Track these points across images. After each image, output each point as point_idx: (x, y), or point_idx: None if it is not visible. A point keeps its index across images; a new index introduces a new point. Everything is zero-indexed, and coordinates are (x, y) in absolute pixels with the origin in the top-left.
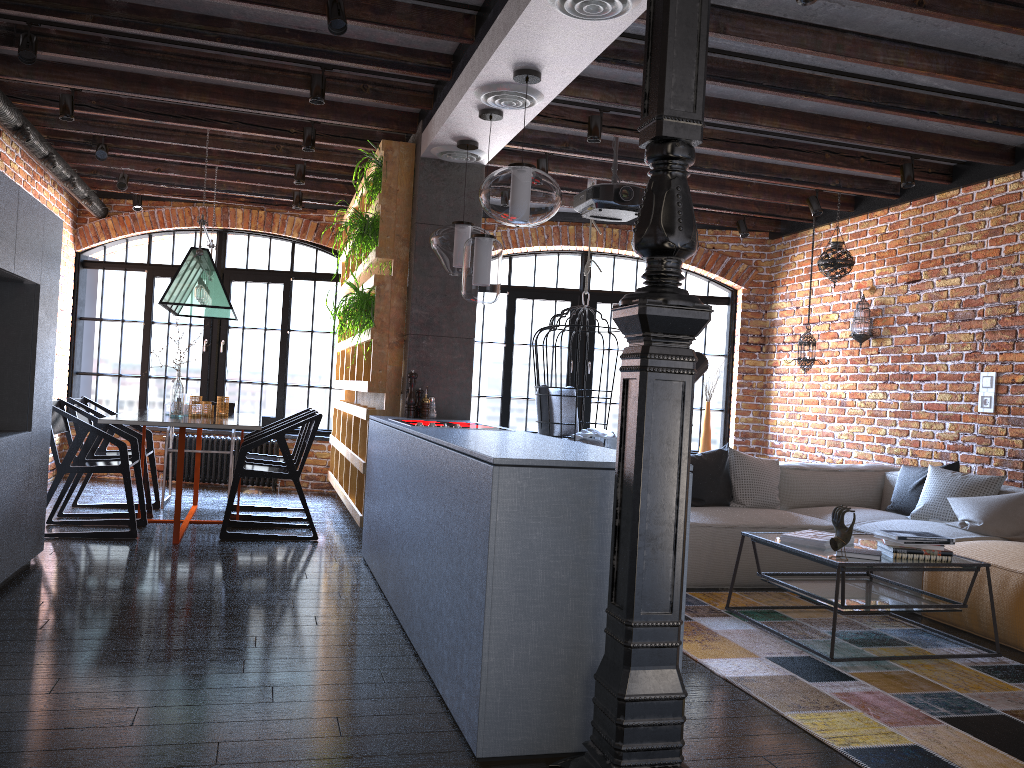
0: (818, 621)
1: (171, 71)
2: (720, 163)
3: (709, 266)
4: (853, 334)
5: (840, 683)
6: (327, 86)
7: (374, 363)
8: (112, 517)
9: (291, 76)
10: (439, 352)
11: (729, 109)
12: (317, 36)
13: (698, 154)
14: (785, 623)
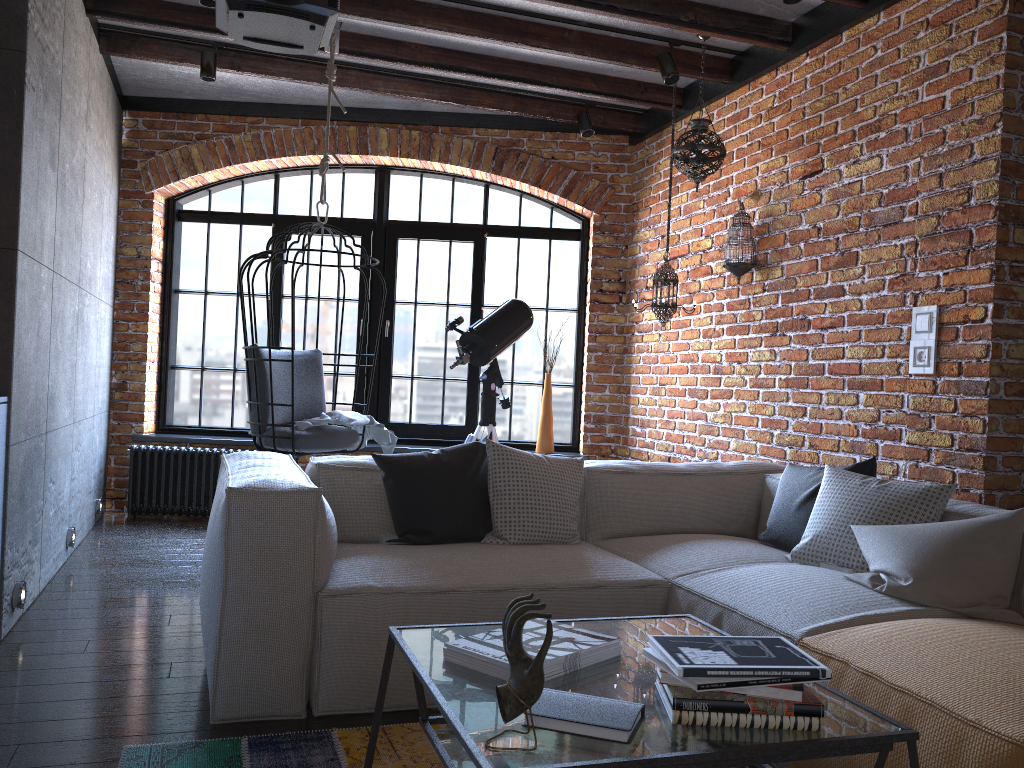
0: None
1: None
2: None
3: (547, 183)
4: (727, 263)
5: None
6: None
7: None
8: None
9: None
10: None
11: None
12: None
13: None
14: None
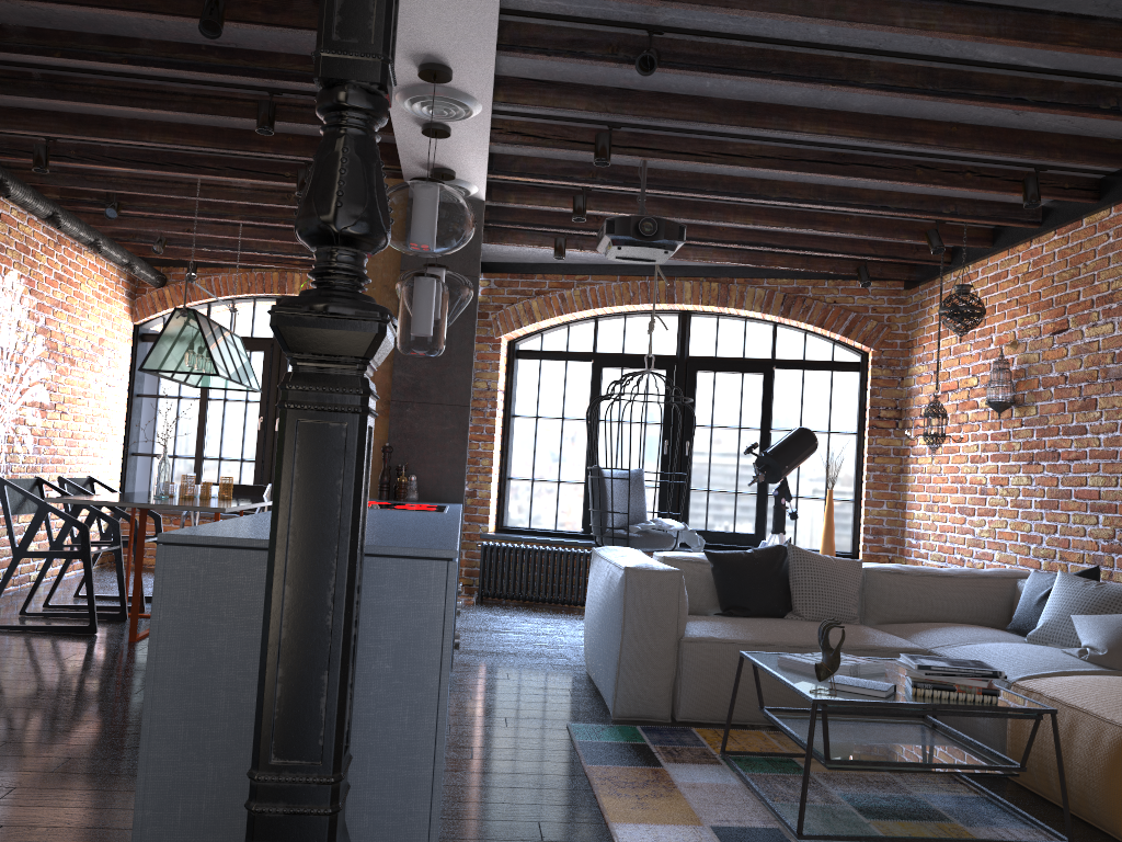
0: (842, 777)
1: (107, 106)
2: (792, 190)
3: (829, 324)
4: (988, 402)
5: None
6: (281, 114)
7: None
8: (101, 610)
9: (240, 105)
10: (426, 422)
11: (758, 113)
12: (238, 52)
13: (763, 180)
14: (790, 778)
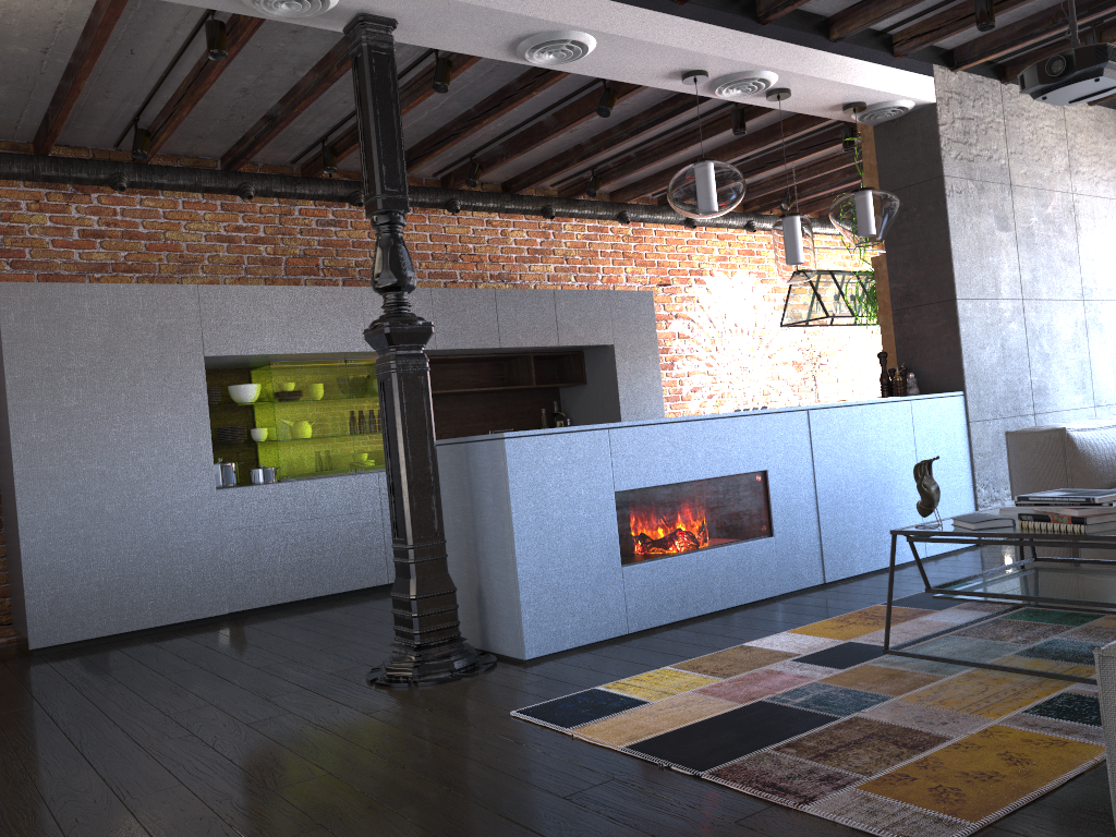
0: (1108, 631)
1: (665, 158)
2: None
3: None
4: None
5: (813, 667)
6: (751, 113)
7: (883, 347)
8: None
9: (728, 119)
10: (921, 323)
11: None
12: (678, 96)
13: None
14: (1043, 626)
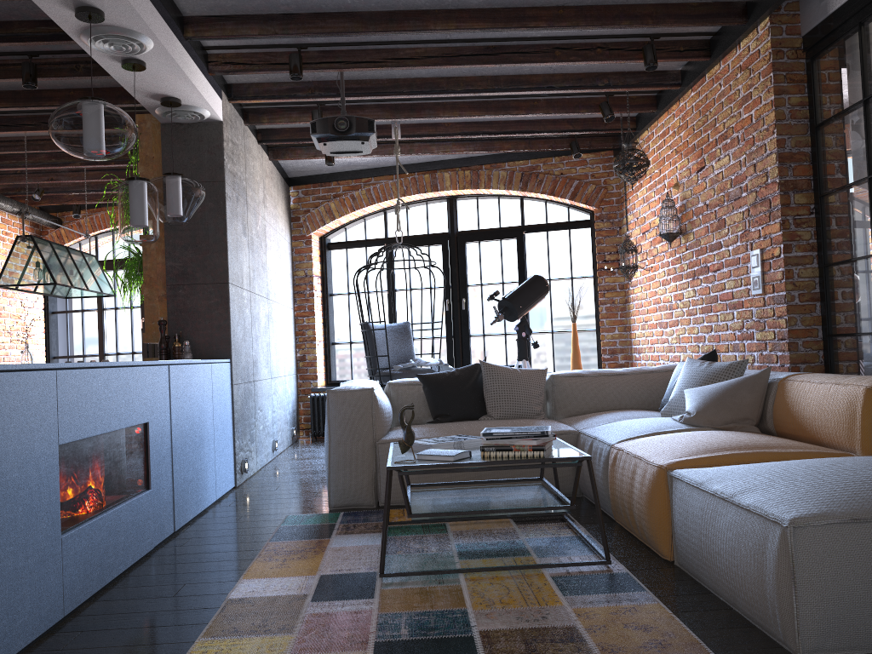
0: (472, 533)
1: None
2: (473, 83)
3: (558, 192)
4: (660, 234)
5: (345, 602)
6: (44, 72)
7: (147, 316)
8: None
9: (11, 68)
10: (196, 299)
11: (398, 19)
12: None
13: (449, 78)
14: (428, 536)
